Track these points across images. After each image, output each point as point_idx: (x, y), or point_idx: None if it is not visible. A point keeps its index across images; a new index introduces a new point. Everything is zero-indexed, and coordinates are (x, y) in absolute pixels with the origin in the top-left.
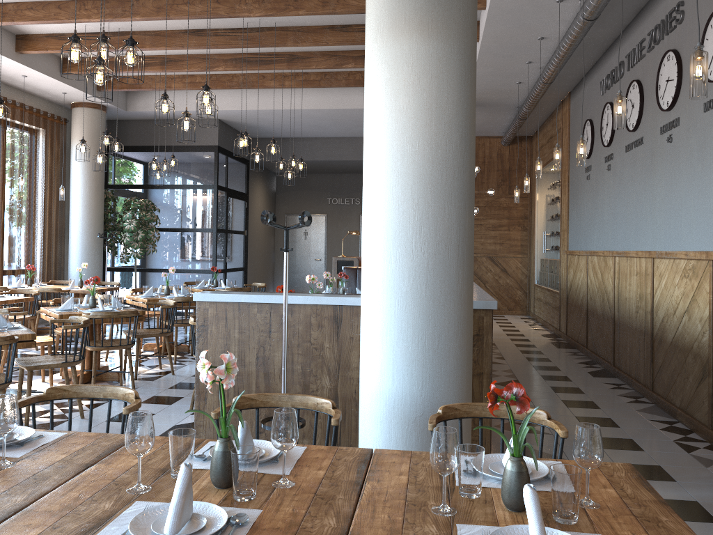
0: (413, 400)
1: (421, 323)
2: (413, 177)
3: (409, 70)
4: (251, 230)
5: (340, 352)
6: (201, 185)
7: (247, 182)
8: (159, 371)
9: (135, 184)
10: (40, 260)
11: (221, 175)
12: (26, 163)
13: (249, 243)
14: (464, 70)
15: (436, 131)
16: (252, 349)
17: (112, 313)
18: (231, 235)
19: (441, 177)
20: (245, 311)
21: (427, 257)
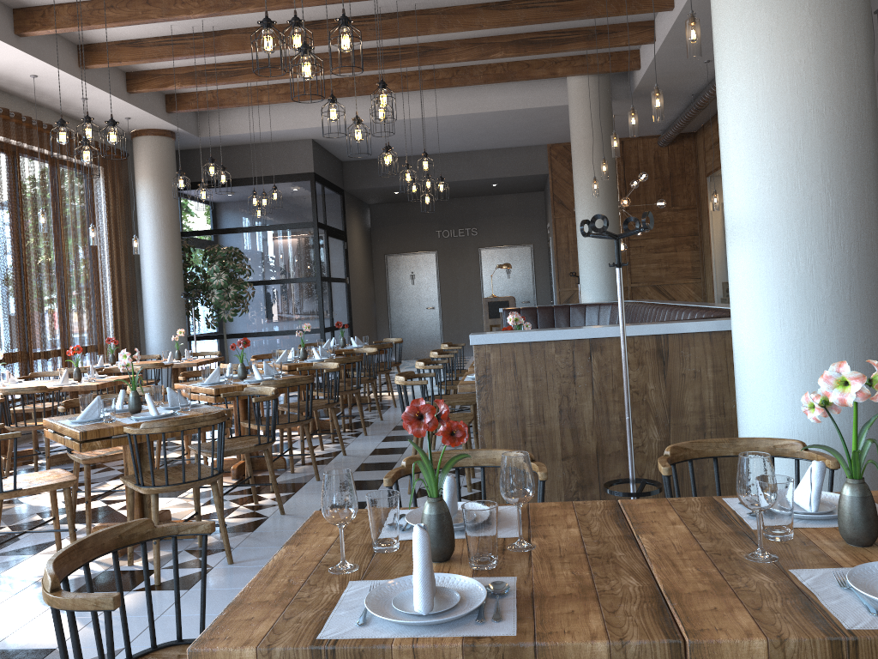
0: (845, 437)
1: (847, 338)
2: (822, 151)
3: (804, 12)
4: (352, 277)
5: (669, 395)
6: (297, 224)
7: (344, 217)
8: (324, 453)
9: (212, 229)
10: (113, 333)
11: (319, 209)
12: (88, 210)
13: (352, 293)
14: (866, 9)
15: (847, 89)
16: (552, 400)
17: (287, 380)
18: (334, 284)
19: (857, 149)
20: (539, 353)
21: (848, 252)
